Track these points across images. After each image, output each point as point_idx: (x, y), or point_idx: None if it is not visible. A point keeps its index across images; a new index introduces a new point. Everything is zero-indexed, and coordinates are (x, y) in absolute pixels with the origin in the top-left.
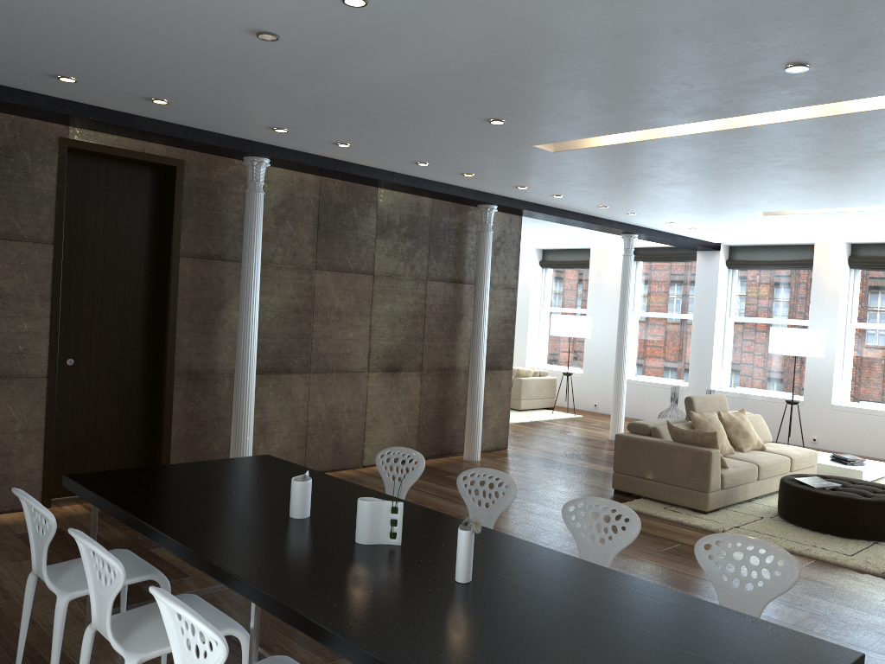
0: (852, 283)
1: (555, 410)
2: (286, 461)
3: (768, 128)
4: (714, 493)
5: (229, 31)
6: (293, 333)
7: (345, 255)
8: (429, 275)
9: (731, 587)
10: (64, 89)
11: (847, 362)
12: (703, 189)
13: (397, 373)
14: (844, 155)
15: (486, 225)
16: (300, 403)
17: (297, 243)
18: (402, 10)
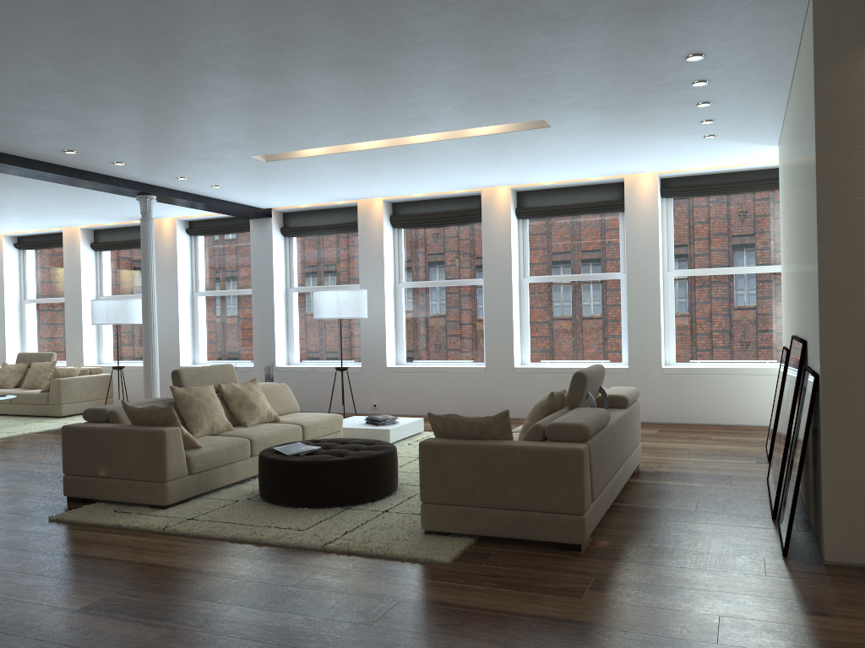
0: (397, 242)
1: None
2: None
3: None
4: (177, 481)
5: None
6: None
7: None
8: None
9: None
10: None
11: (399, 323)
12: (151, 115)
13: None
14: (242, 44)
15: None
16: None
17: None
18: None
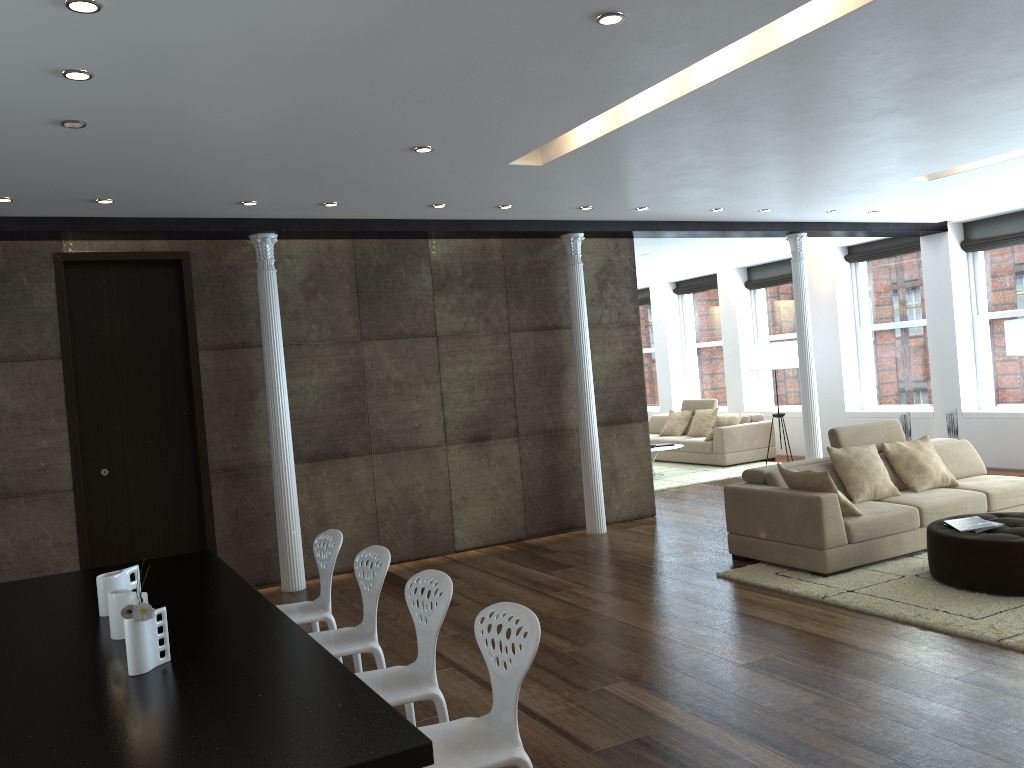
0: None
1: (776, 461)
2: (214, 555)
3: (720, 86)
4: (835, 549)
5: (38, 128)
6: (344, 413)
7: (396, 320)
8: (512, 326)
9: (495, 667)
10: (18, 208)
11: None
12: (791, 167)
13: (485, 443)
14: (877, 93)
15: (572, 257)
16: (364, 488)
17: (335, 316)
18: (131, 71)
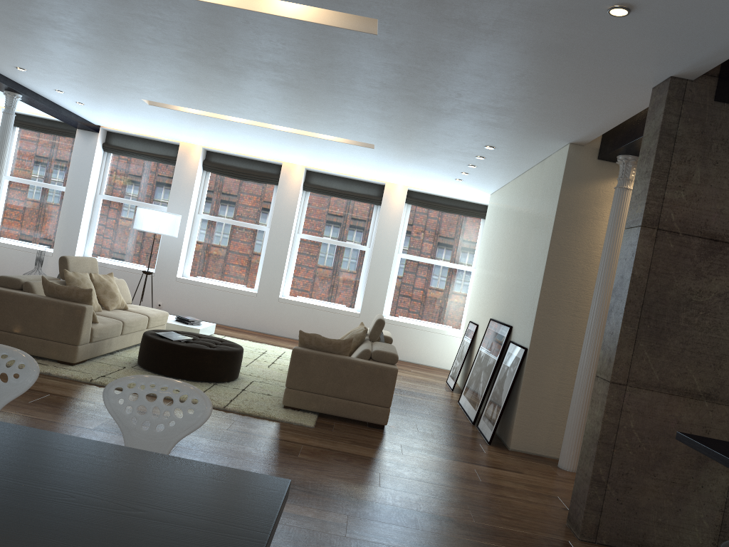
0: (203, 182)
1: None
2: None
3: (190, 4)
4: (83, 346)
5: None
6: None
7: None
8: None
9: (141, 430)
10: None
11: (192, 245)
12: (105, 59)
13: None
14: (239, 58)
15: None
16: None
17: None
18: None
